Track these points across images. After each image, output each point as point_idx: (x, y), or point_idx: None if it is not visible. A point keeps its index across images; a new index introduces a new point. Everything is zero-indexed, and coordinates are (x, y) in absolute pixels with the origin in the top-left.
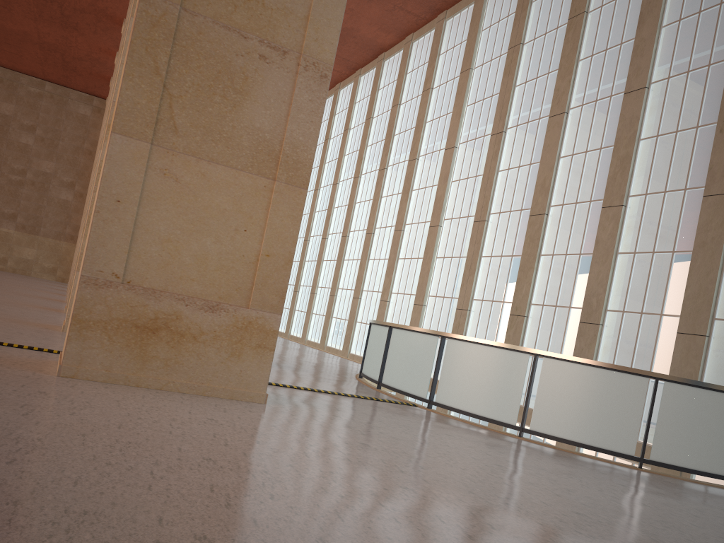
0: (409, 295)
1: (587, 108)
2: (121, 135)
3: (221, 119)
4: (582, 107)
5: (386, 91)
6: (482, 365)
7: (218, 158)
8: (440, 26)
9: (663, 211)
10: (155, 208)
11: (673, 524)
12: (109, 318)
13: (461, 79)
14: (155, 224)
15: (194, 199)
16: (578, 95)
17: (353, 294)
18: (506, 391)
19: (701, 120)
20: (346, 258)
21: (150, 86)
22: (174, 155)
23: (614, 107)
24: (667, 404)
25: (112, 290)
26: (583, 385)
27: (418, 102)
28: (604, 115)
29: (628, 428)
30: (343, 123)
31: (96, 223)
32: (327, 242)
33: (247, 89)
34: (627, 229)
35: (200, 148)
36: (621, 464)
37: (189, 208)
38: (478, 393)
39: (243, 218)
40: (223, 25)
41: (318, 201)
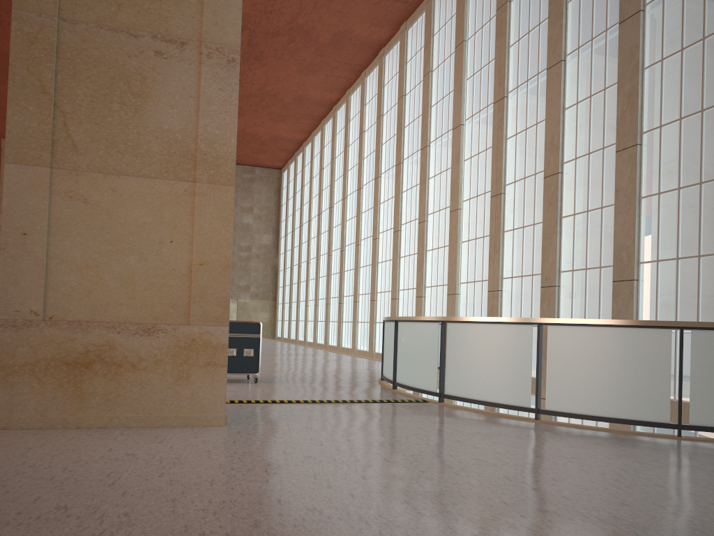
0: (441, 287)
1: (584, 50)
2: (16, 164)
3: (124, 128)
4: (578, 50)
5: (391, 85)
6: (485, 345)
7: (128, 169)
8: (430, 6)
9: (682, 140)
10: (66, 235)
11: (683, 508)
12: (35, 359)
13: (456, 54)
14: (69, 252)
15: (108, 217)
16: (573, 39)
17: (391, 295)
18: (514, 370)
19: (706, 30)
20: (379, 260)
21: (38, 107)
22: (78, 175)
23: (611, 41)
24: (699, 356)
25: (34, 329)
26: (597, 350)
27: (421, 89)
28: (603, 52)
29: (657, 392)
30: (358, 127)
31: (4, 261)
32: (361, 249)
33: (148, 90)
34: (647, 169)
35: (106, 163)
36: (655, 435)
37: (104, 228)
38: (486, 377)
39: (167, 228)
40: (108, 27)
41: (347, 209)
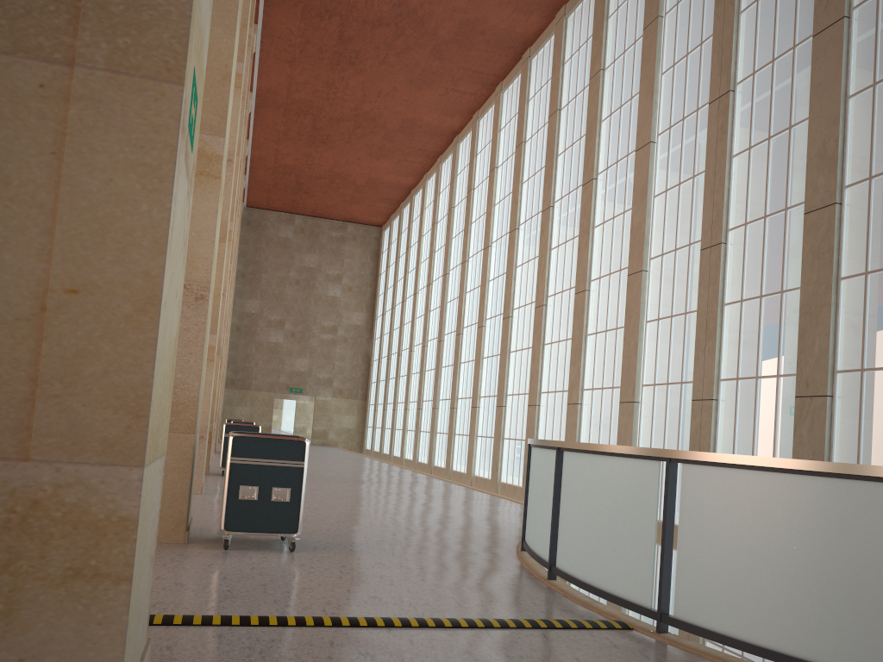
0: (610, 390)
1: None
2: None
3: None
4: None
5: (539, 99)
6: (783, 523)
7: None
8: None
9: None
10: None
11: None
12: None
13: (646, 38)
14: None
15: None
16: None
17: (528, 400)
18: (866, 592)
19: None
20: (512, 349)
21: None
22: None
23: None
24: None
25: None
26: None
27: (585, 98)
28: None
29: None
30: (488, 162)
31: None
32: (486, 332)
33: None
34: None
35: None
36: None
37: None
38: (783, 598)
39: None
40: None
41: (468, 277)
